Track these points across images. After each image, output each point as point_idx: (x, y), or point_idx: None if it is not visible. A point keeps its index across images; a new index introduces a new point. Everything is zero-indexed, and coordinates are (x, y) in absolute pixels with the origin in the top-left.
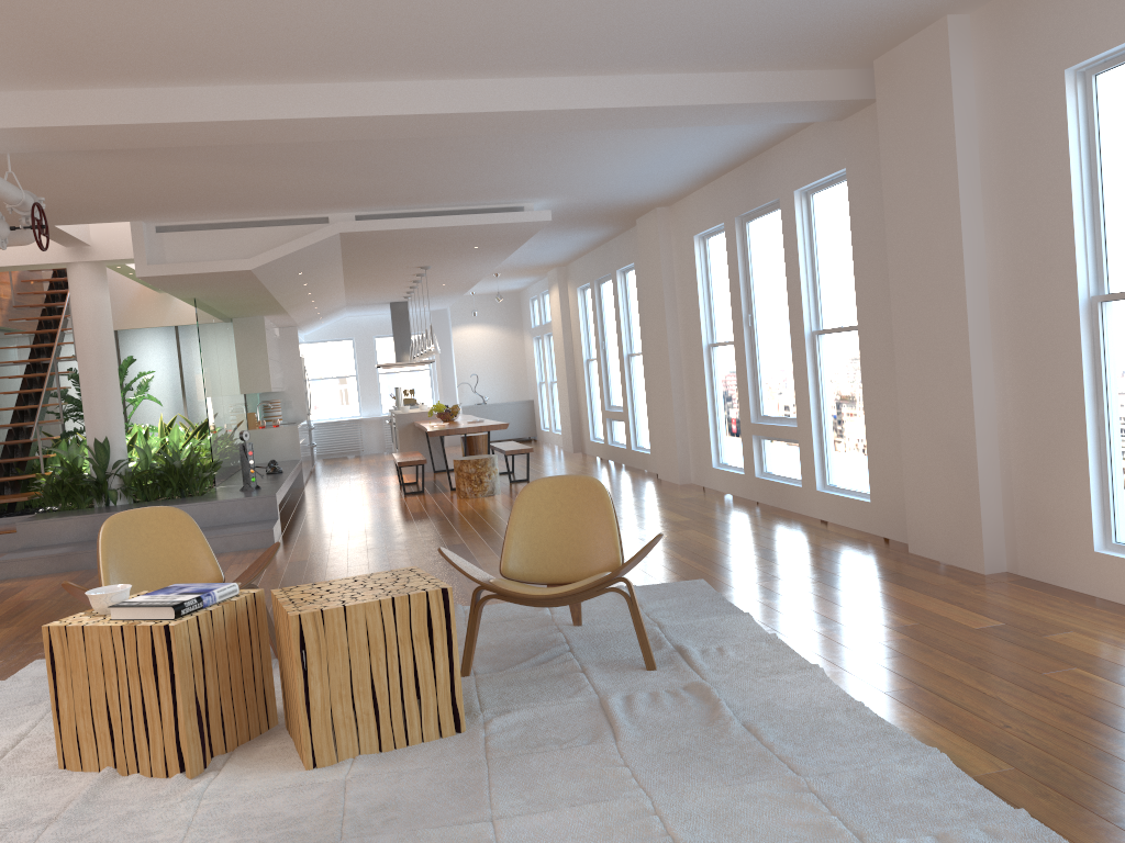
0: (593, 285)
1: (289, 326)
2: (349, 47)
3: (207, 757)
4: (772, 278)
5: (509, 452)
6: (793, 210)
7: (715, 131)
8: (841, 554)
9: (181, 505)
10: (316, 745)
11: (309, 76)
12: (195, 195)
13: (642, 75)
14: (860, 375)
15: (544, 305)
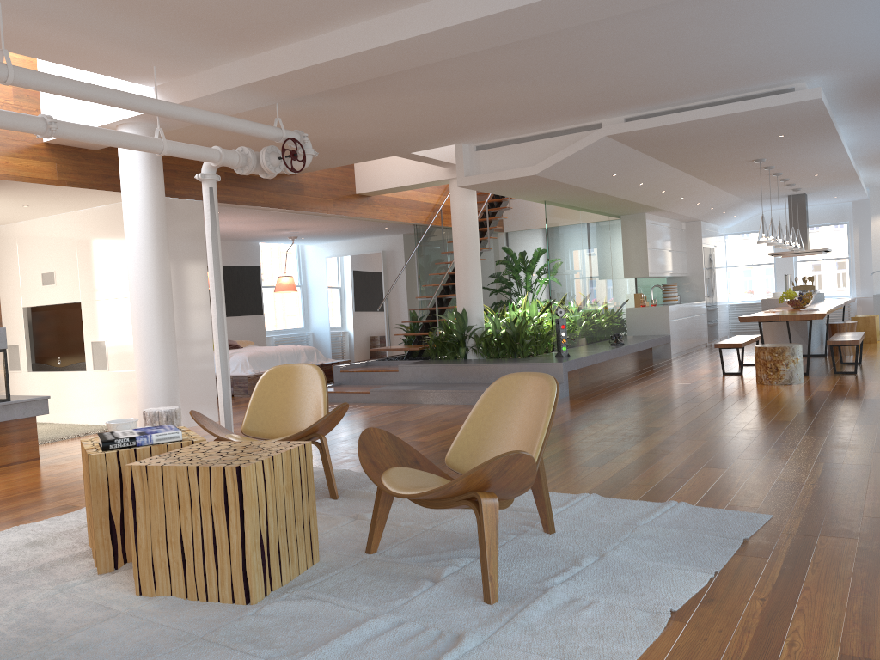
0: None
1: (693, 220)
2: None
3: (118, 561)
4: None
5: (830, 343)
6: None
7: None
8: None
9: (495, 364)
10: (142, 577)
11: (398, 1)
12: (464, 118)
13: None
14: None
15: None
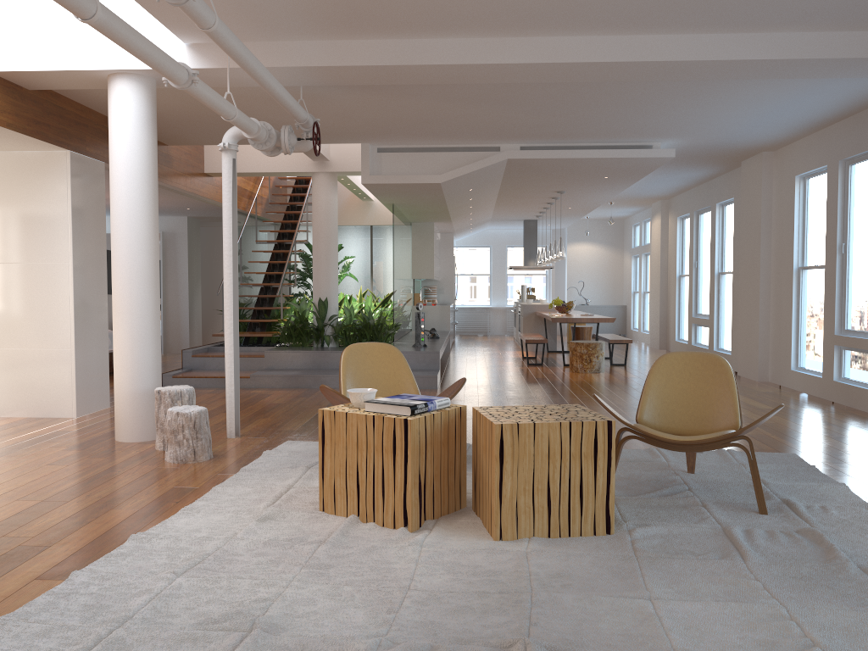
0: (693, 215)
1: (448, 232)
2: (557, 7)
3: (421, 519)
4: None
5: (612, 341)
6: None
7: (838, 84)
8: None
9: None
10: (503, 524)
11: (519, 31)
12: (411, 125)
13: (786, 32)
14: None
15: (644, 230)
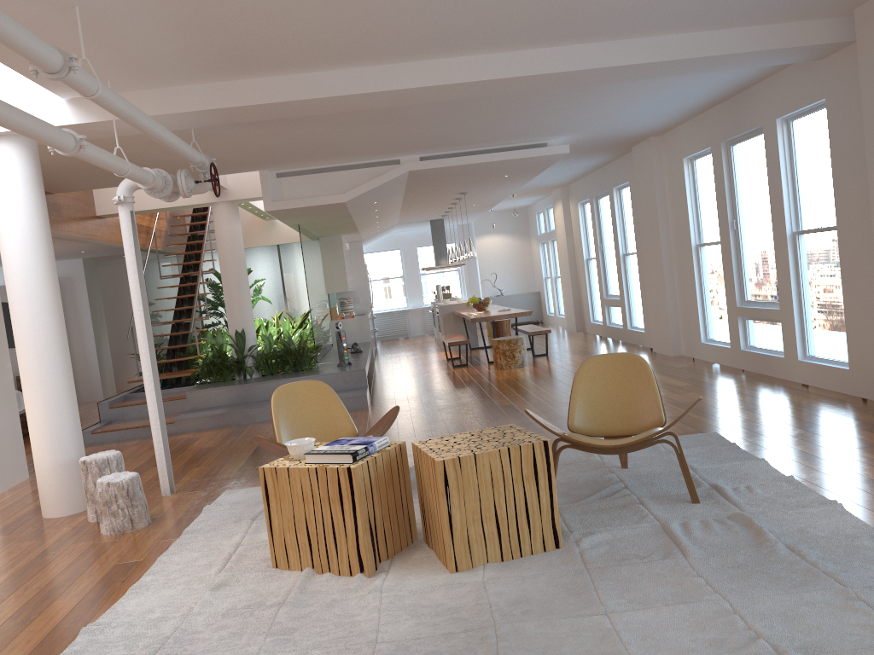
0: (592, 201)
1: (356, 241)
2: (442, 34)
3: (377, 562)
4: (755, 190)
5: (532, 333)
6: (775, 134)
7: (712, 75)
8: (828, 412)
9: (298, 377)
10: (457, 555)
11: (407, 57)
12: (308, 149)
13: (660, 36)
14: (838, 267)
15: (548, 217)
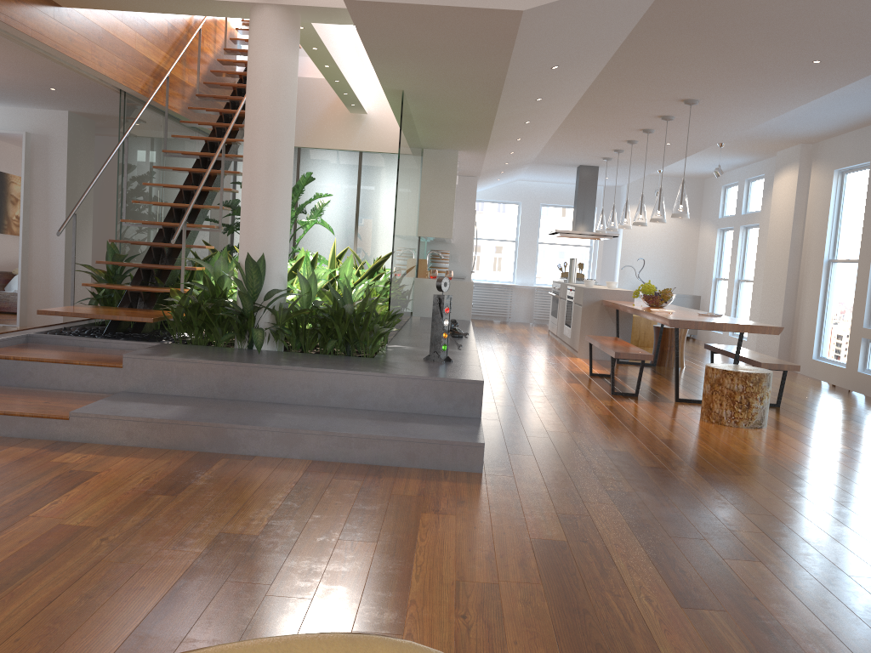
0: None
1: (469, 175)
2: None
3: None
4: None
5: (765, 366)
6: None
7: None
8: None
9: (347, 372)
10: None
11: None
12: None
13: None
14: None
15: (747, 193)
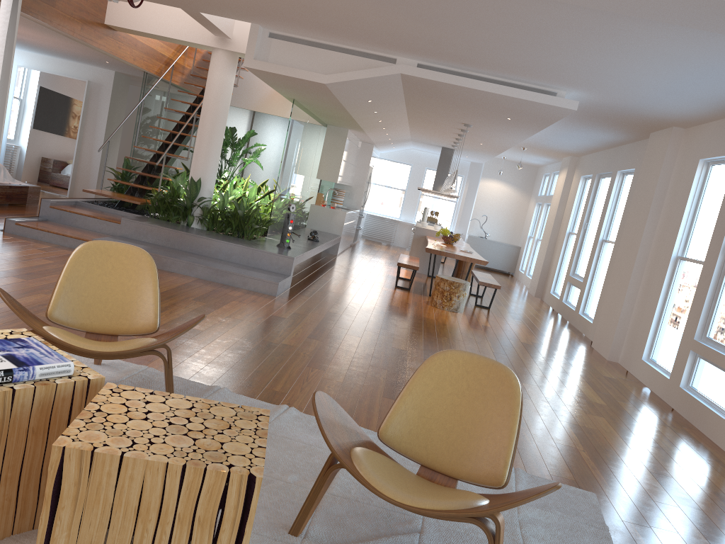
0: (594, 178)
1: (368, 143)
2: None
3: None
4: None
5: (481, 283)
6: None
7: None
8: None
9: (228, 243)
10: None
11: None
12: (292, 9)
13: None
14: None
15: (552, 182)
